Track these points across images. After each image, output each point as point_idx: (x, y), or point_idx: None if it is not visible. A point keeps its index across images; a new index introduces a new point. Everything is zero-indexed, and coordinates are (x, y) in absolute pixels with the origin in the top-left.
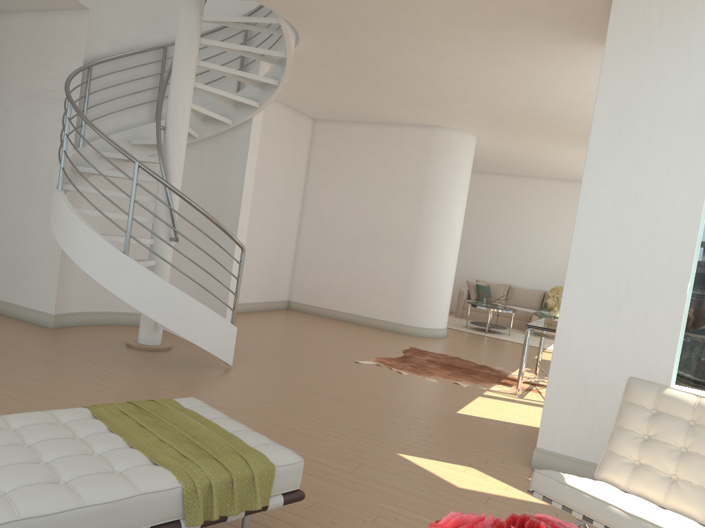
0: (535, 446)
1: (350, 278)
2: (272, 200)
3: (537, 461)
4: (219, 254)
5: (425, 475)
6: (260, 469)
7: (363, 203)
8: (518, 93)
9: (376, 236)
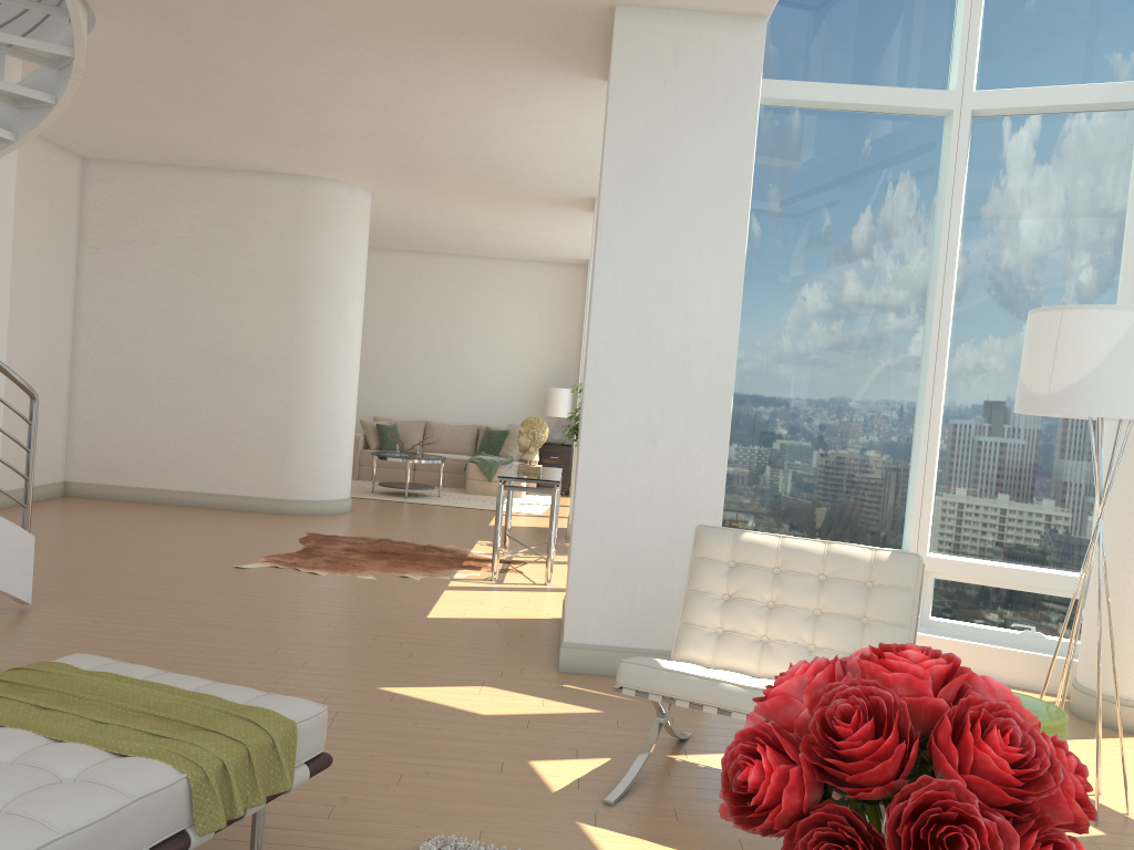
0: (562, 641)
1: (182, 432)
2: (20, 304)
3: (566, 661)
4: None
5: (432, 709)
6: (280, 730)
7: (192, 304)
8: (453, 134)
9: (223, 359)
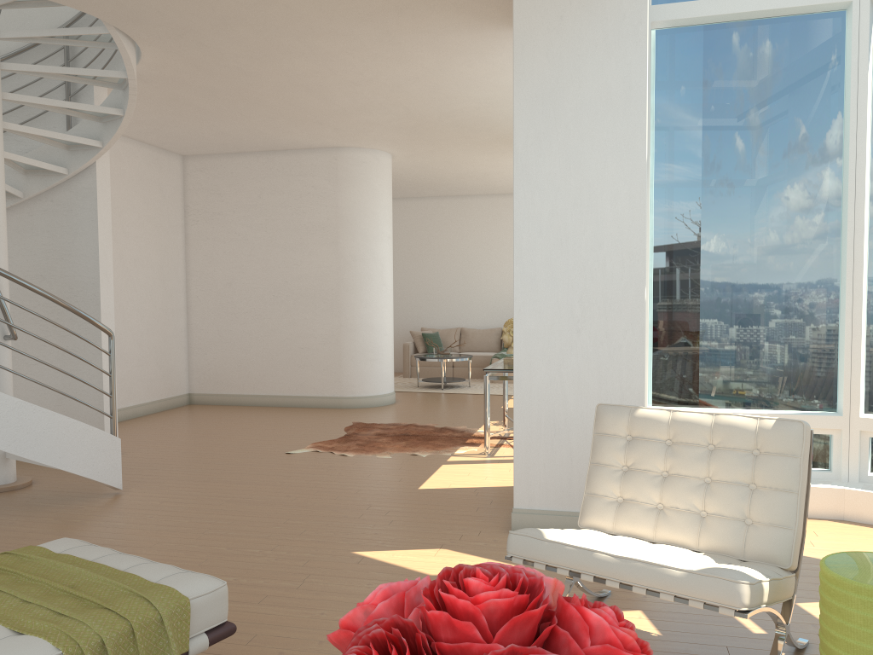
0: (513, 507)
1: (265, 351)
2: (144, 267)
3: (517, 524)
4: (81, 348)
5: (389, 570)
6: (169, 607)
7: (265, 254)
8: (430, 96)
9: (289, 294)
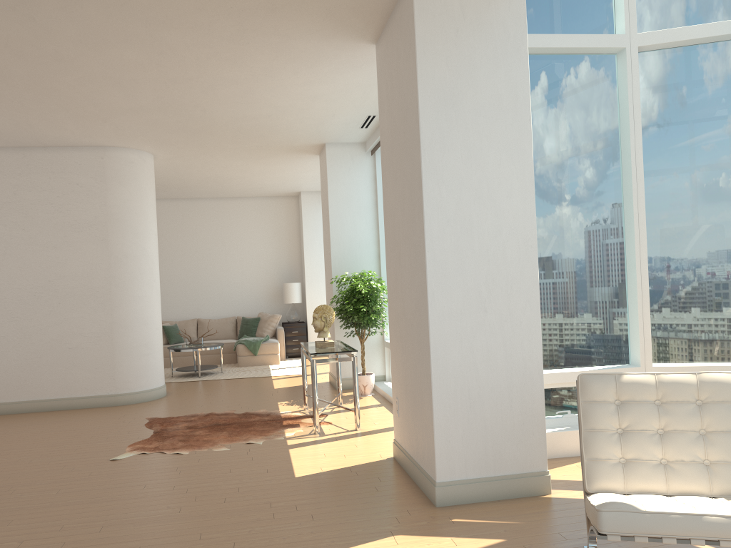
0: (435, 481)
1: (26, 354)
2: None
3: (441, 497)
4: None
5: None
6: None
7: (23, 253)
8: (235, 100)
9: (54, 293)
